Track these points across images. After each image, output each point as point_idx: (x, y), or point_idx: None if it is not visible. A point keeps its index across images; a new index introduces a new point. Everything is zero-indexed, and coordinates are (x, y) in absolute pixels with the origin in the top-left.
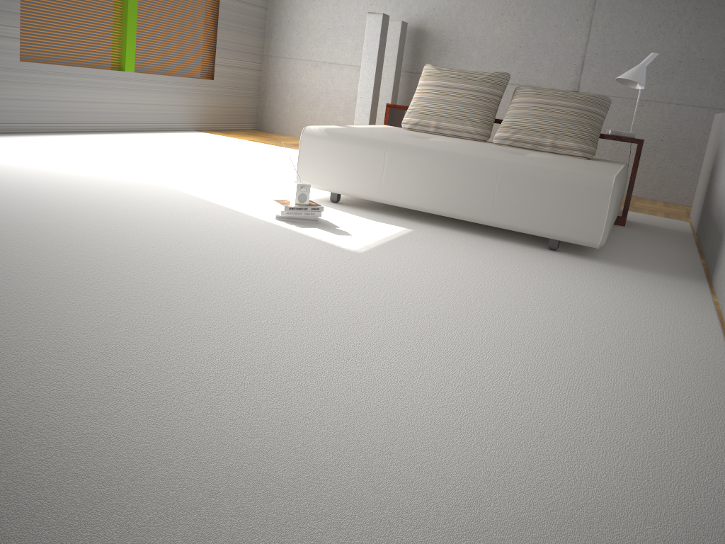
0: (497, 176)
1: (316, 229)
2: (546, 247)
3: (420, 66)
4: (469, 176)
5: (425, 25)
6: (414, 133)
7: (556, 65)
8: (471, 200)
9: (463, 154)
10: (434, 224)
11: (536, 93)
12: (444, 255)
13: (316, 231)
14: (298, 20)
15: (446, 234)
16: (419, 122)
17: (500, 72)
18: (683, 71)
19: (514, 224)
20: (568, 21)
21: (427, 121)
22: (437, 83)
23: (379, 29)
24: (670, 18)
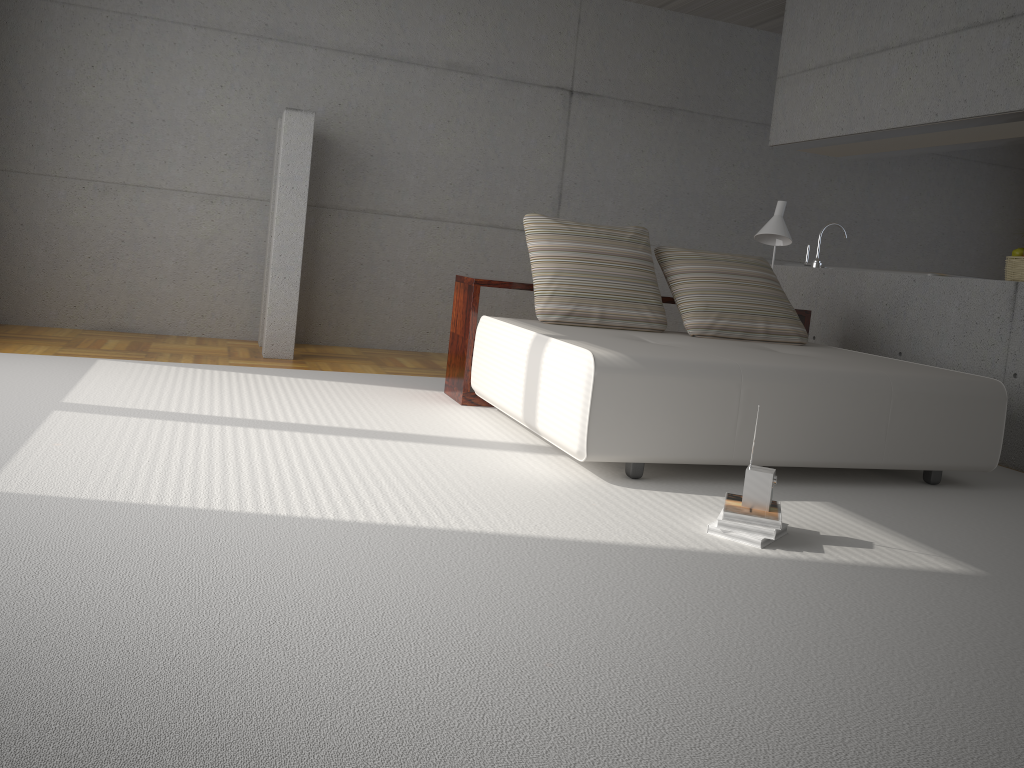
0: (890, 399)
1: (830, 547)
2: (918, 481)
3: (321, 195)
4: (856, 404)
5: (325, 129)
6: (600, 332)
7: (528, 197)
8: (860, 438)
9: (842, 373)
10: (789, 481)
11: (704, 258)
12: (982, 537)
13: (851, 553)
14: (56, 102)
15: (851, 495)
16: (574, 310)
17: (640, 227)
18: (670, 207)
19: (910, 461)
20: (538, 138)
21: (586, 308)
22: (577, 247)
23: (310, 138)
24: (652, 142)
